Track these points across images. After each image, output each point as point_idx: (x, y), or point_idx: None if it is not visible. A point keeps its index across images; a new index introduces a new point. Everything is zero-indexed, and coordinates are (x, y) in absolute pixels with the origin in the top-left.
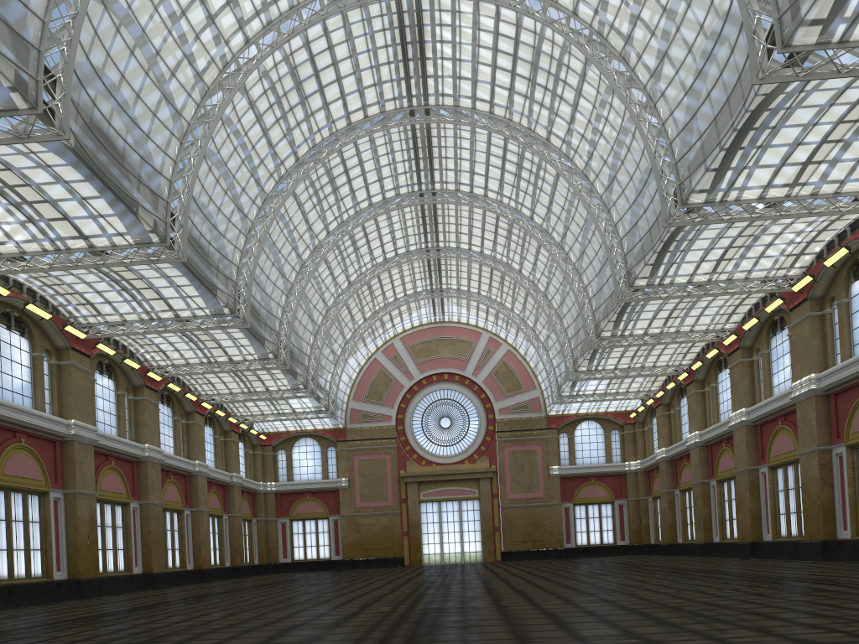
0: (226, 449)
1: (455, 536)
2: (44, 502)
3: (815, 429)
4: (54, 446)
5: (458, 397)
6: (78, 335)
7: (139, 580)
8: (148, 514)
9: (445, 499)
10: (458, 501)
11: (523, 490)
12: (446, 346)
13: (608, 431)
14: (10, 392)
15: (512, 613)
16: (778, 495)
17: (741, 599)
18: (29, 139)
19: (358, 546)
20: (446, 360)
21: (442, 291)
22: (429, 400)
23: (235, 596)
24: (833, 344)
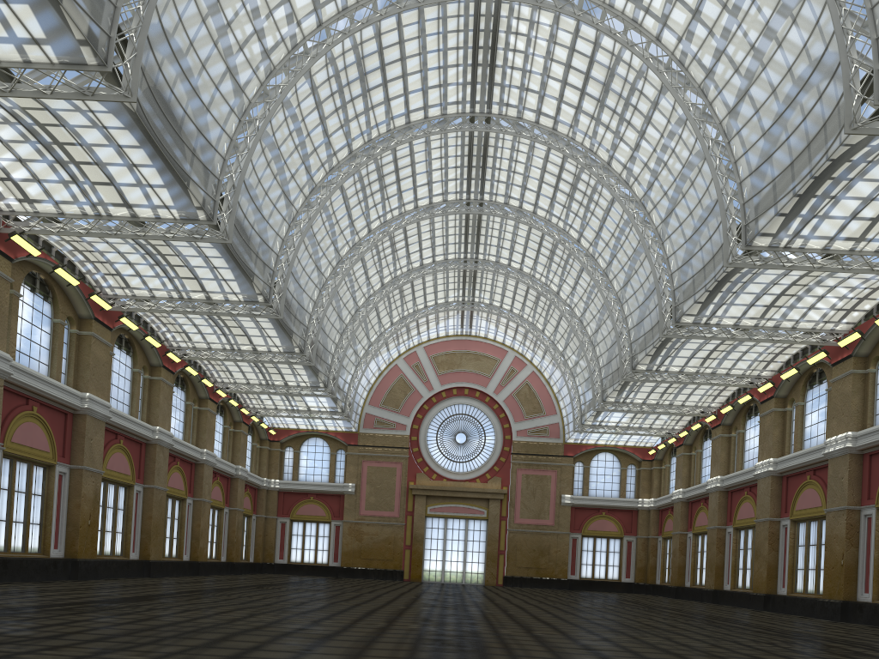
0: (234, 441)
1: (459, 555)
2: (48, 475)
3: (846, 488)
4: (65, 418)
5: (476, 414)
6: (103, 306)
7: (135, 567)
8: (151, 499)
9: (453, 516)
10: (465, 519)
11: (532, 515)
12: (470, 361)
13: (625, 465)
14: (27, 357)
15: (554, 645)
16: (797, 549)
17: (786, 656)
18: (94, 97)
19: (358, 554)
20: (469, 374)
21: (473, 304)
22: (447, 413)
23: (242, 595)
24: (873, 404)
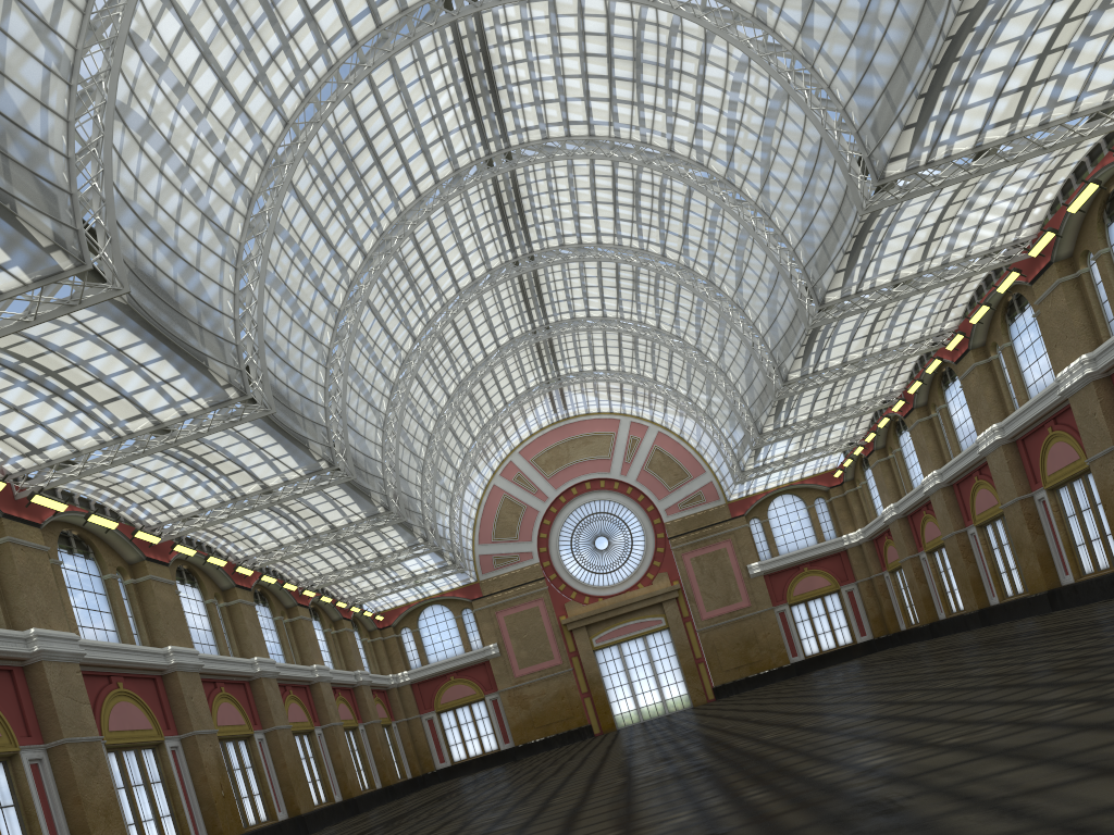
0: (341, 644)
1: (650, 682)
2: (160, 756)
3: (1105, 424)
4: (154, 684)
5: (610, 508)
6: (151, 541)
7: (288, 827)
8: (277, 743)
9: (626, 639)
10: (642, 637)
11: (720, 603)
12: (579, 448)
13: (810, 502)
14: (91, 630)
15: (839, 729)
16: (1068, 522)
17: None
18: (82, 304)
19: (530, 724)
20: (584, 464)
21: (560, 379)
22: (575, 520)
23: (431, 812)
24: (1100, 310)
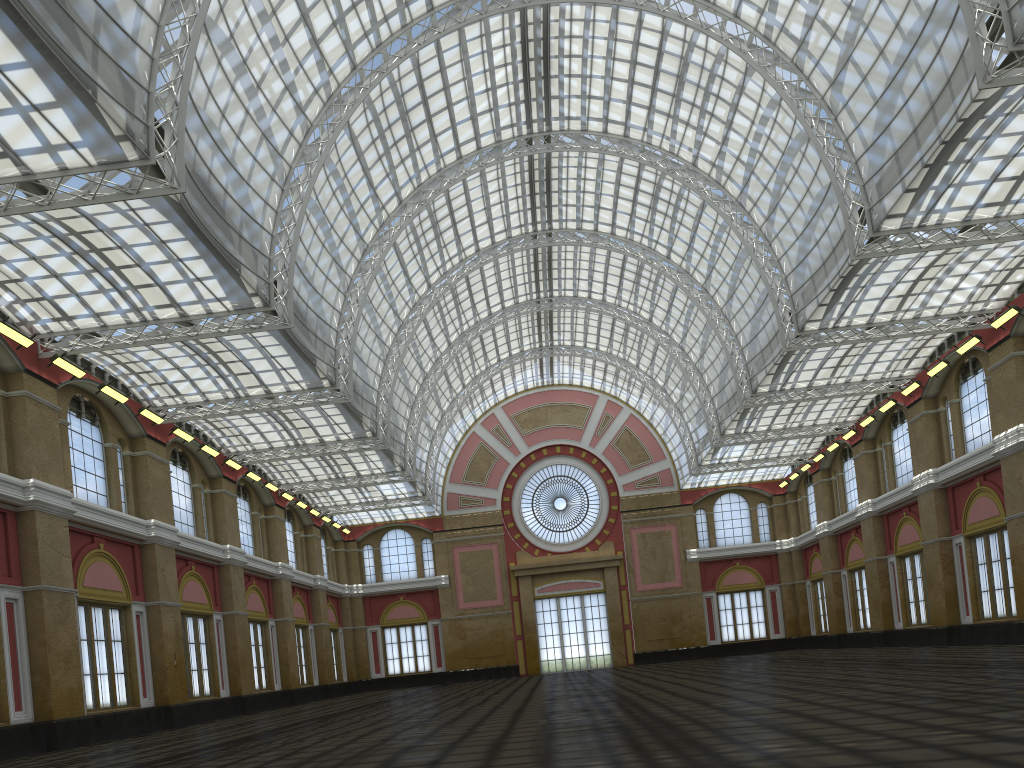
0: (307, 548)
1: (578, 637)
2: (125, 617)
3: None
4: (132, 551)
5: (574, 473)
6: (154, 420)
7: (228, 705)
8: (233, 627)
9: (565, 594)
10: (579, 595)
11: (656, 579)
12: (557, 414)
13: (753, 505)
14: (84, 491)
15: (746, 714)
16: (977, 569)
17: (1008, 686)
18: (139, 194)
19: (464, 654)
20: (558, 430)
21: (552, 349)
22: (540, 478)
23: (363, 716)
24: None
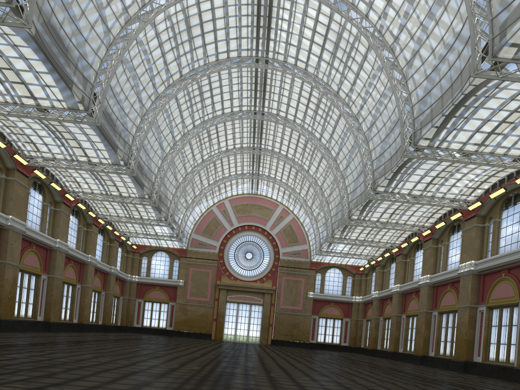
0: (109, 251)
1: (245, 325)
2: None
3: (470, 294)
4: None
5: (259, 242)
6: (22, 162)
7: (40, 325)
8: (52, 284)
9: (242, 302)
10: (250, 304)
11: (290, 303)
12: (256, 209)
13: (345, 276)
14: None
15: (278, 383)
16: (441, 329)
17: None
18: (3, 23)
19: (184, 323)
20: (255, 217)
21: (259, 175)
22: (241, 240)
23: (100, 345)
24: (487, 245)
